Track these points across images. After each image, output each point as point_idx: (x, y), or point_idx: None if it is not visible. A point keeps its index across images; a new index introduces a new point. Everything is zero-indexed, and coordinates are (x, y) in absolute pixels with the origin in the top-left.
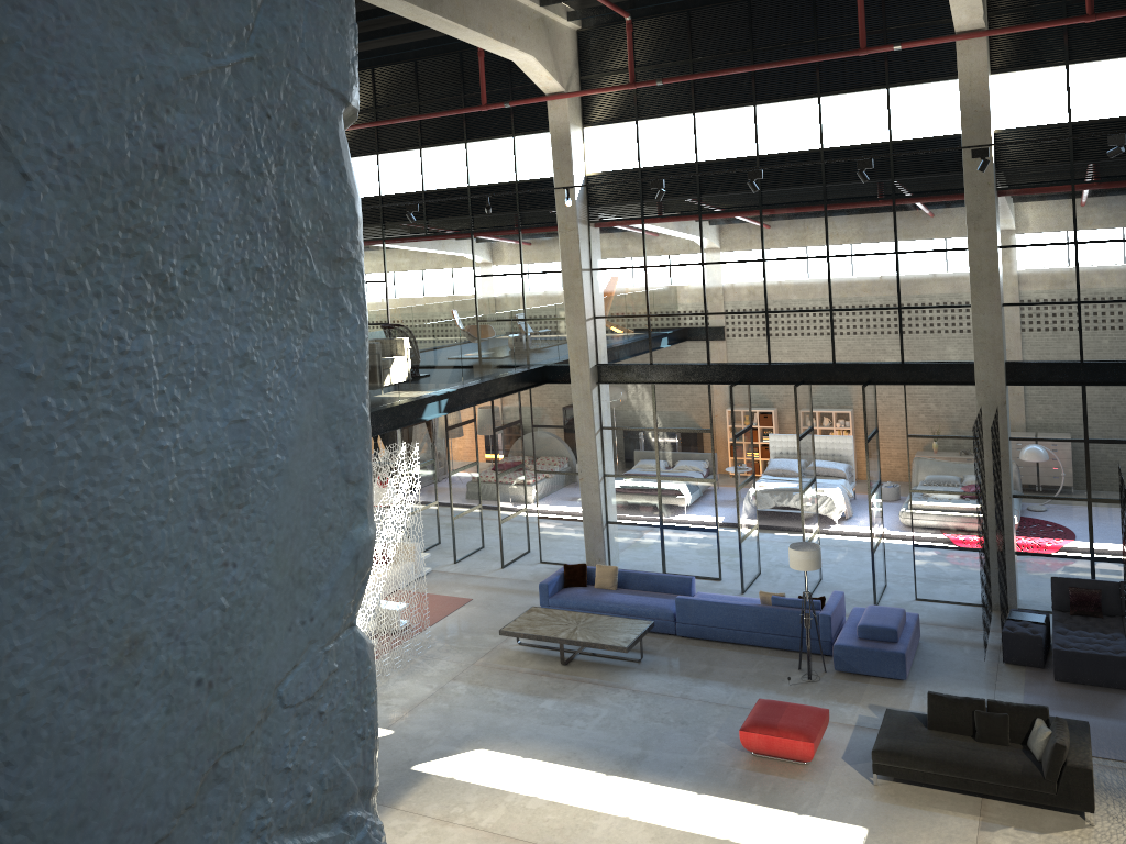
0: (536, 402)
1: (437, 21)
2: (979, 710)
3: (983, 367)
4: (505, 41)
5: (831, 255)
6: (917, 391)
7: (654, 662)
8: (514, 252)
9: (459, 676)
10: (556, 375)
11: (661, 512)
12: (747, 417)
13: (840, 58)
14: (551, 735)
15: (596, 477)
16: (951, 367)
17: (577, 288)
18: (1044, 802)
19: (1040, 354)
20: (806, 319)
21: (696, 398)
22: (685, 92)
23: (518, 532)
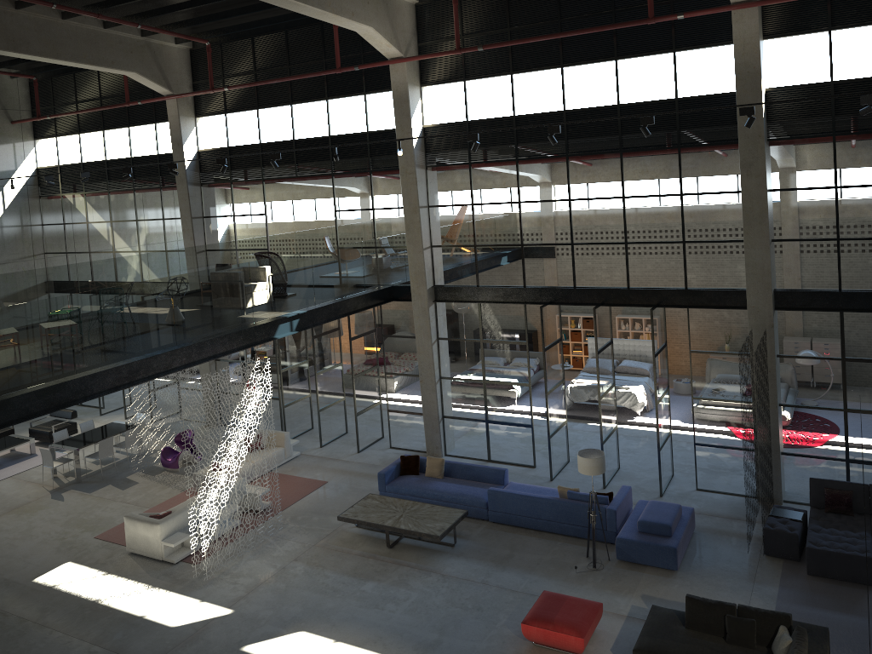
0: (385, 316)
1: None
2: (729, 615)
3: (754, 295)
4: (344, 15)
5: (626, 196)
6: (698, 313)
7: (466, 546)
8: (366, 191)
9: (300, 557)
10: (401, 294)
11: (486, 410)
12: (557, 331)
13: (634, 26)
14: (364, 619)
15: (433, 379)
16: (727, 293)
17: (416, 222)
18: None
19: (804, 283)
20: (605, 250)
21: (514, 315)
22: (504, 56)
23: (373, 422)
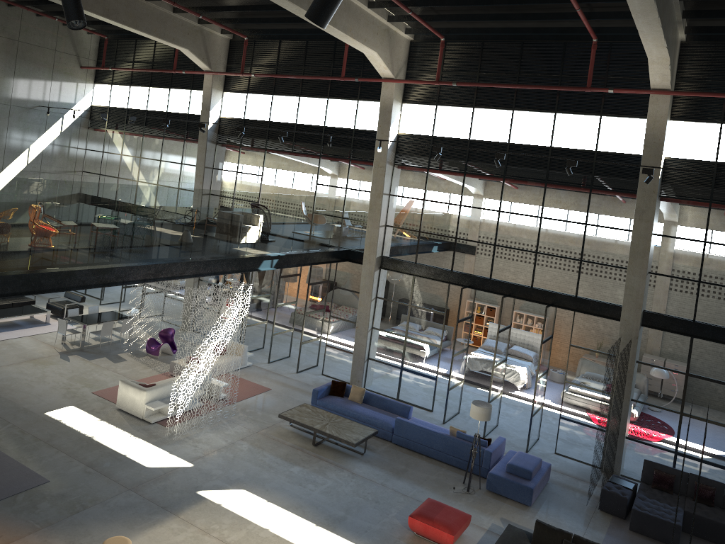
0: (339, 272)
1: None
2: (566, 540)
3: (627, 311)
4: (359, 40)
5: (543, 217)
6: (582, 317)
7: (372, 457)
8: (344, 173)
9: (246, 438)
10: (355, 257)
11: (403, 359)
12: (470, 310)
13: (574, 90)
14: (290, 491)
15: (366, 328)
16: (607, 306)
17: (378, 205)
18: None
19: (667, 310)
20: (519, 255)
21: (439, 291)
22: (471, 93)
23: (312, 352)
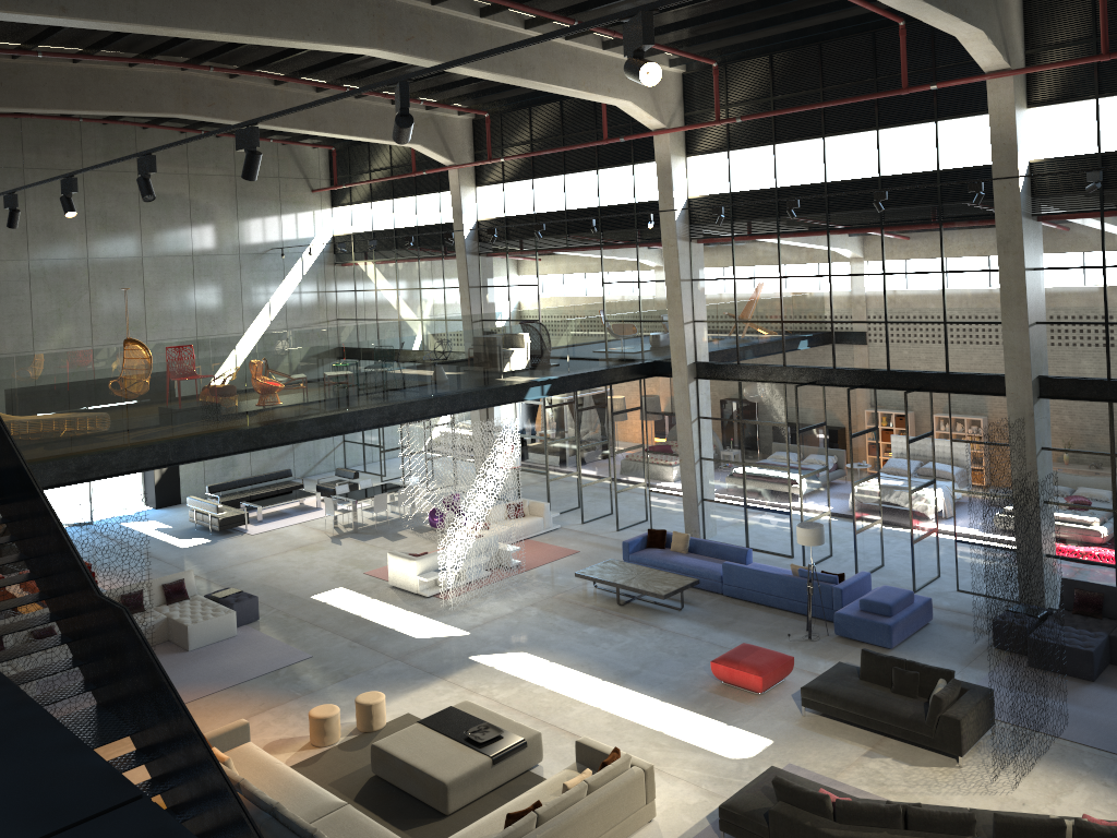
0: (648, 392)
1: (531, 84)
2: (896, 667)
3: (1013, 380)
4: (599, 92)
5: (886, 272)
6: (960, 400)
7: (692, 611)
8: (632, 263)
9: (536, 603)
10: (664, 369)
11: (745, 494)
12: (818, 414)
13: (896, 95)
14: (579, 650)
15: (692, 459)
16: (990, 379)
17: (677, 296)
18: (924, 743)
19: (1071, 370)
20: (865, 329)
21: (774, 395)
22: (767, 126)
23: (635, 502)
